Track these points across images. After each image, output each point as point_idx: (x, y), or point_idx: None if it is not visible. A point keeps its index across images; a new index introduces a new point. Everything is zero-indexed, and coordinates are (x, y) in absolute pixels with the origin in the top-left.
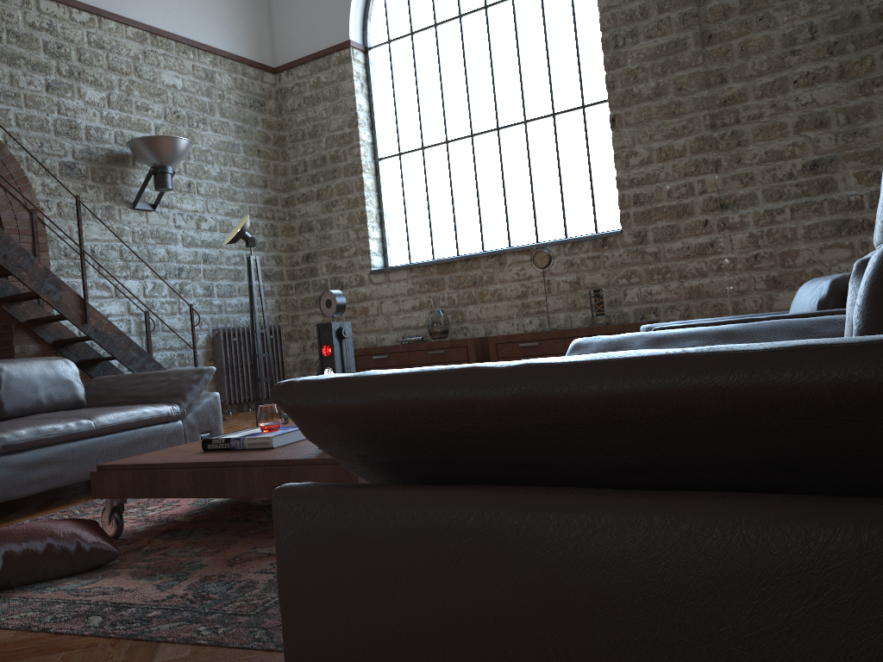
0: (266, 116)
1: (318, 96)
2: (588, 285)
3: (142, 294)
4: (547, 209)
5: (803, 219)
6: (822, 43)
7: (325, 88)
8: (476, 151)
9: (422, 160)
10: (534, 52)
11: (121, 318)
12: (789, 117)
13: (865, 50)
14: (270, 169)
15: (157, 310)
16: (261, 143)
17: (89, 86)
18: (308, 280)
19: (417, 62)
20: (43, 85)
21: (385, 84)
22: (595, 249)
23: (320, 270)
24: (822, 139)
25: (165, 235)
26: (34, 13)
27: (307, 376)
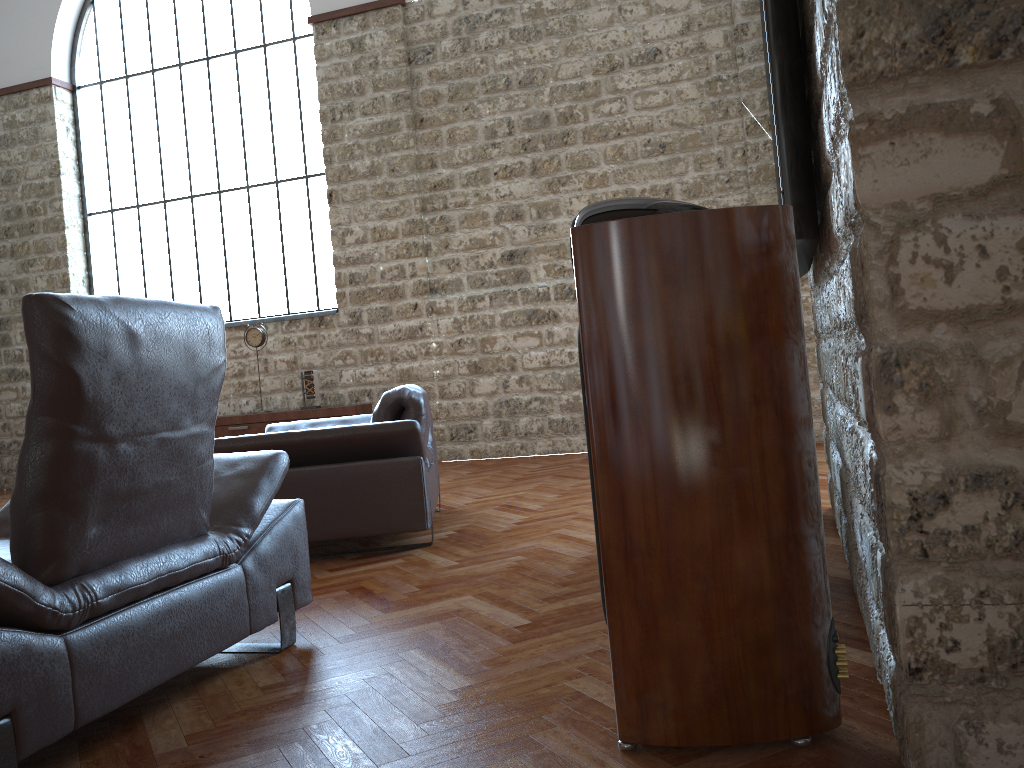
0: None
1: (13, 138)
2: (305, 365)
3: None
4: (270, 282)
5: (500, 307)
6: (518, 139)
7: (22, 129)
8: (196, 214)
9: (137, 219)
10: (258, 113)
11: None
12: (491, 207)
13: (553, 150)
14: None
15: None
16: None
17: None
18: None
19: (133, 110)
20: None
21: (97, 131)
22: (312, 328)
23: (14, 338)
24: (518, 231)
25: None
26: None
27: None
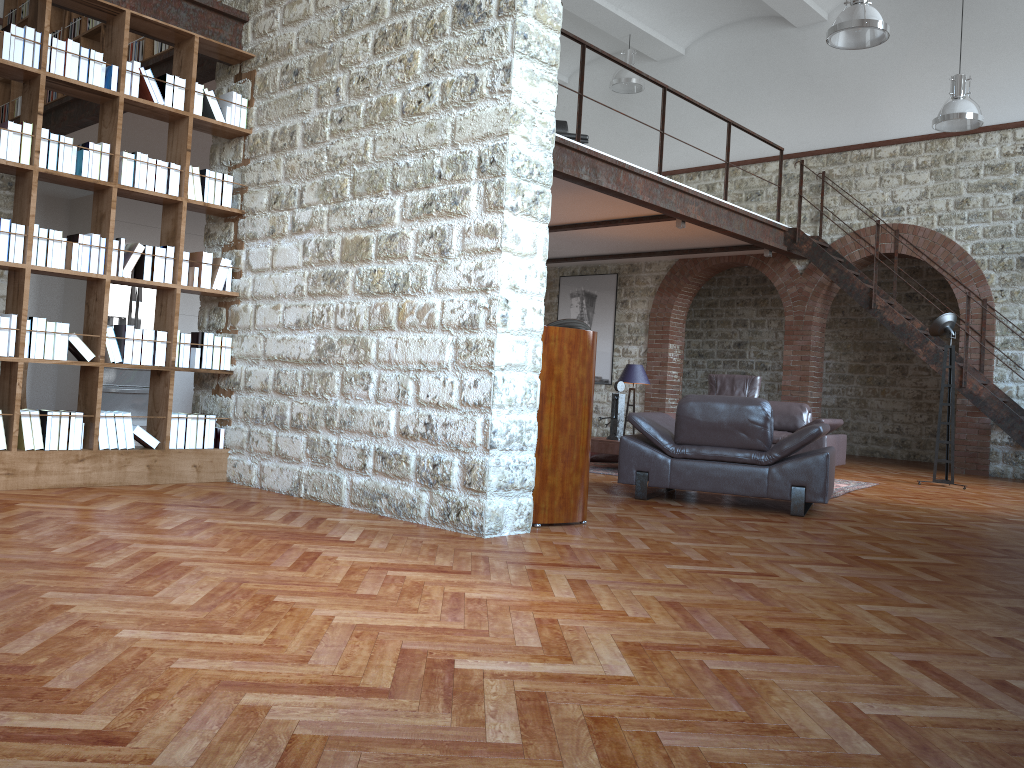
0: None
1: None
2: None
3: None
4: None
5: None
6: None
7: None
8: None
9: None
10: None
11: None
12: None
13: None
14: None
15: None
16: None
17: None
18: None
19: None
20: (1010, 199)
21: None
22: None
23: None
24: None
25: None
26: (1010, 143)
27: None
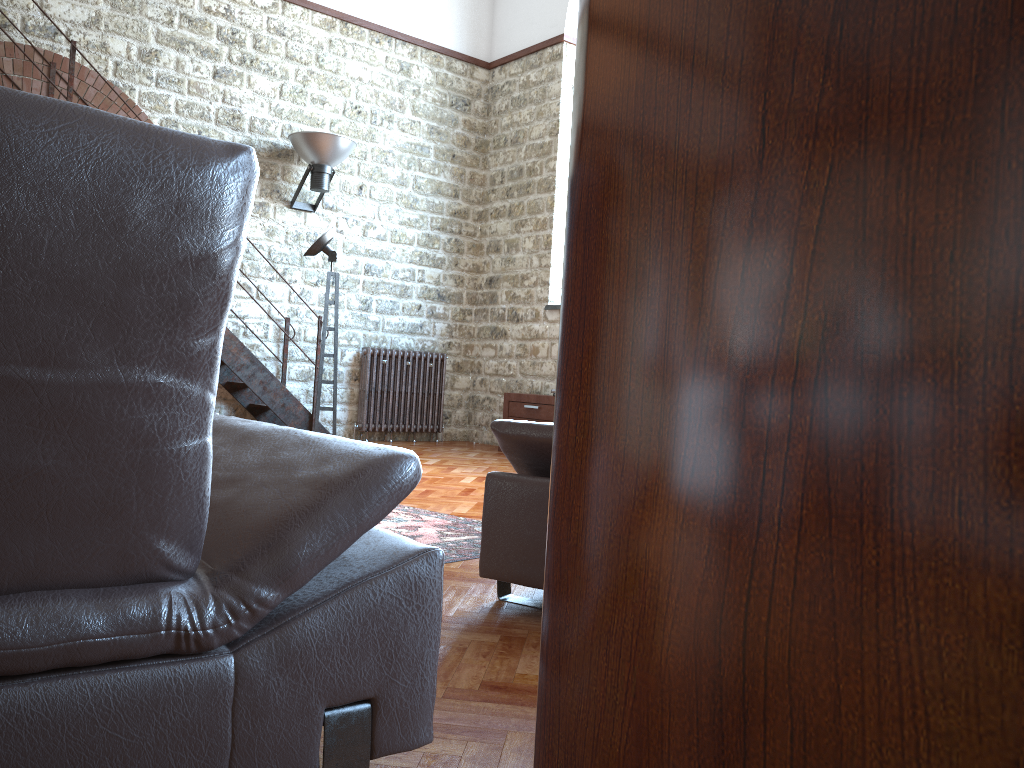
0: (469, 117)
1: (525, 98)
2: None
3: (287, 299)
4: None
5: None
6: None
7: (533, 89)
8: None
9: None
10: None
11: (258, 321)
12: None
13: None
14: (465, 177)
15: (301, 318)
16: (458, 147)
17: (261, 75)
18: (487, 307)
19: None
20: (210, 72)
21: None
22: None
23: (500, 297)
24: None
25: None
26: None
27: (472, 415)
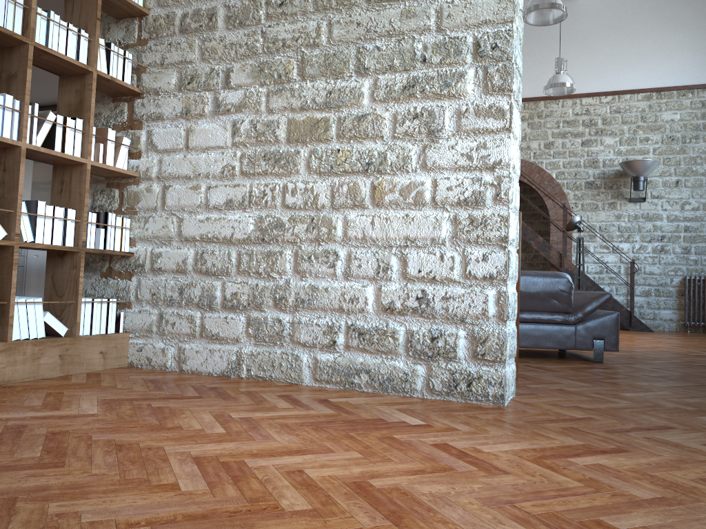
0: None
1: None
2: None
3: (631, 251)
4: None
5: None
6: None
7: None
8: None
9: None
10: None
11: (614, 264)
12: None
13: None
14: None
15: (640, 261)
16: None
17: (607, 137)
18: None
19: None
20: (579, 143)
21: None
22: None
23: None
24: None
25: (652, 216)
26: (578, 107)
27: None
